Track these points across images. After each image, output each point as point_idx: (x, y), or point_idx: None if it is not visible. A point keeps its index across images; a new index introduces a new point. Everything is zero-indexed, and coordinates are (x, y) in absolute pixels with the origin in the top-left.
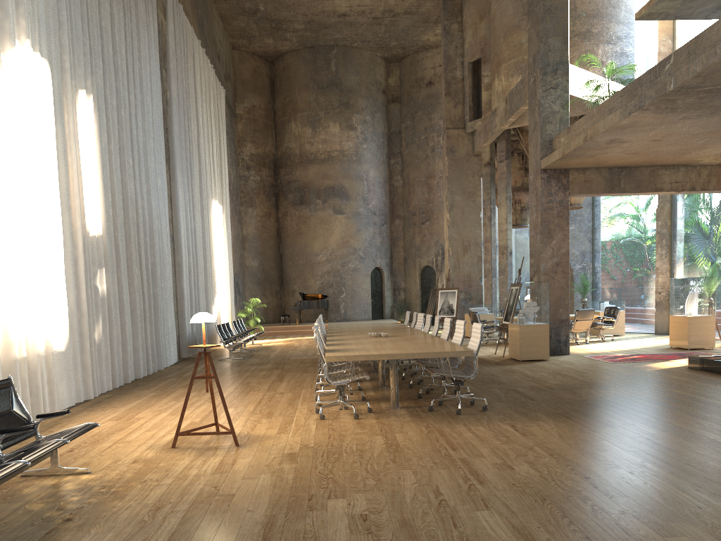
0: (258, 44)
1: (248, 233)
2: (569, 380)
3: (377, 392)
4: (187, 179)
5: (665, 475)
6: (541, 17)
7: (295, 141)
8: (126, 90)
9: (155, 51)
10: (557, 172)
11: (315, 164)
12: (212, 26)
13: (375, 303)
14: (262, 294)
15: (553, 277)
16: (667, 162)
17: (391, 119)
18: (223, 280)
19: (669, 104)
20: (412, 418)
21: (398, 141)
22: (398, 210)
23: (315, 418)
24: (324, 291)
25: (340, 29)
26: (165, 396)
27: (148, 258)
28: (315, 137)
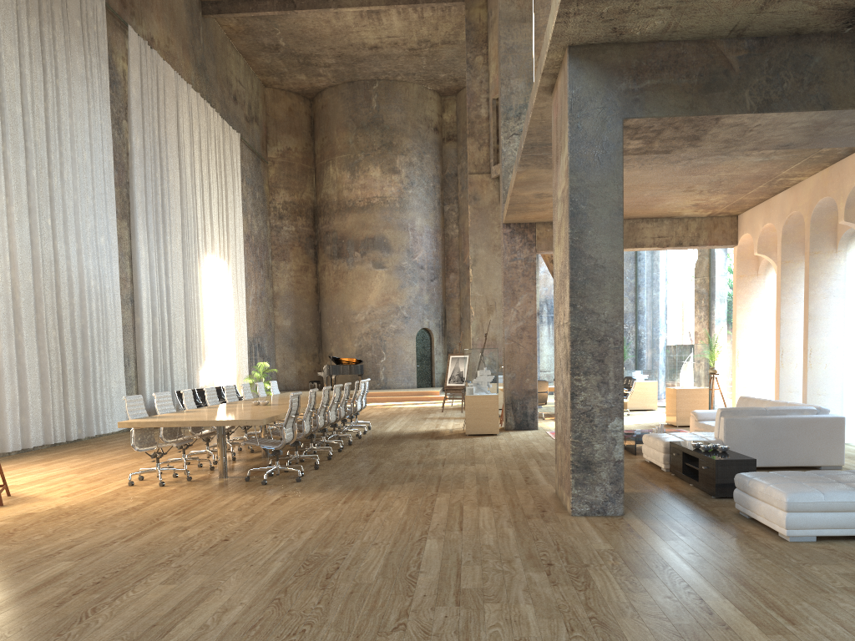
0: (290, 81)
1: (279, 289)
2: (460, 456)
3: (245, 463)
4: (158, 235)
5: (299, 540)
6: (503, 57)
7: (333, 186)
8: (44, 149)
9: (102, 104)
10: (521, 226)
11: (354, 212)
12: (225, 65)
13: (422, 369)
14: (295, 357)
15: (518, 343)
16: (642, 215)
17: (446, 160)
18: (225, 342)
19: (545, 160)
20: (213, 487)
21: (454, 184)
22: (454, 263)
23: (126, 485)
24: (362, 355)
25: (376, 63)
26: (45, 461)
27: (75, 320)
28: (353, 182)
